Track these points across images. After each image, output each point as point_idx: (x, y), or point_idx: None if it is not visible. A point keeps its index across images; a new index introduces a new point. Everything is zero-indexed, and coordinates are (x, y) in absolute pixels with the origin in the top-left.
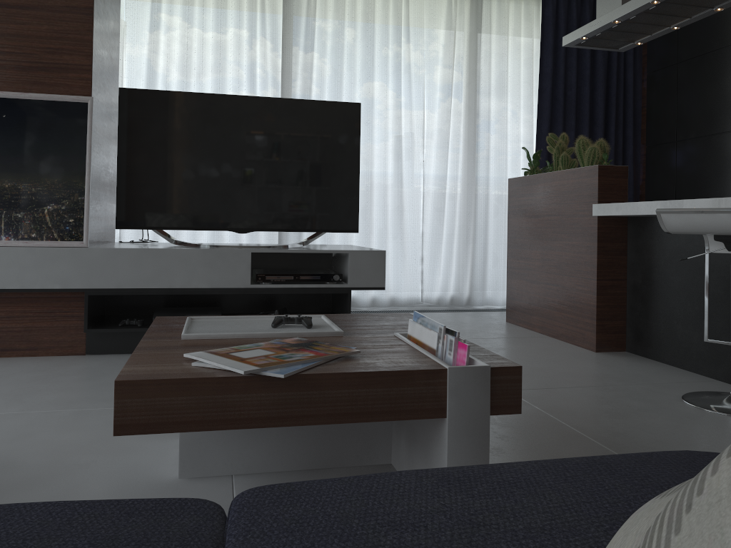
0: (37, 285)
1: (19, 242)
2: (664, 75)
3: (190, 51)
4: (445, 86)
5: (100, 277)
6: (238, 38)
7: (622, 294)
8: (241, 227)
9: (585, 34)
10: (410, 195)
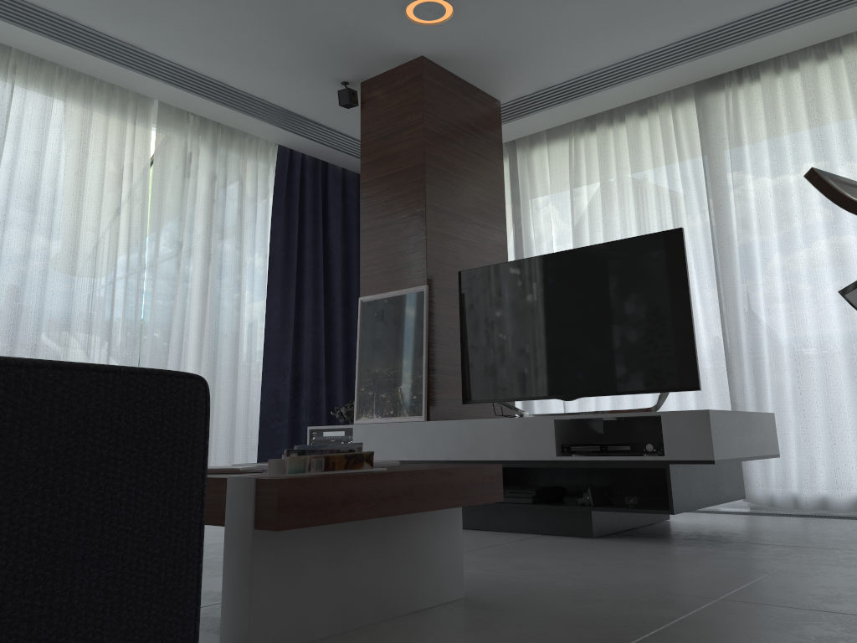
0: (393, 457)
1: (382, 418)
2: None
3: (610, 214)
4: None
5: (433, 449)
6: (655, 187)
7: None
8: (567, 393)
9: None
10: None
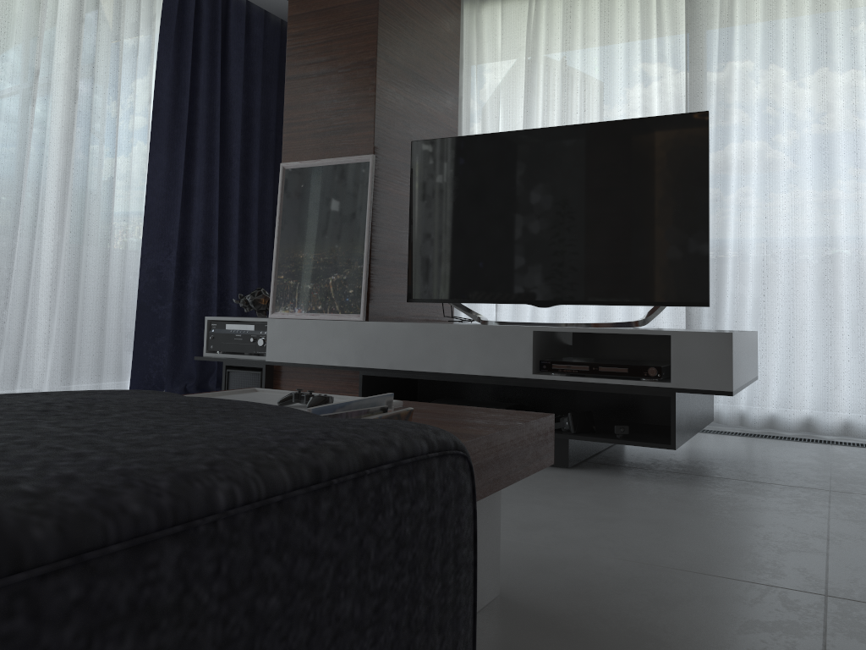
0: (320, 361)
1: (307, 314)
2: None
3: (570, 91)
4: None
5: (373, 356)
6: (627, 64)
7: None
8: (542, 299)
9: None
10: None
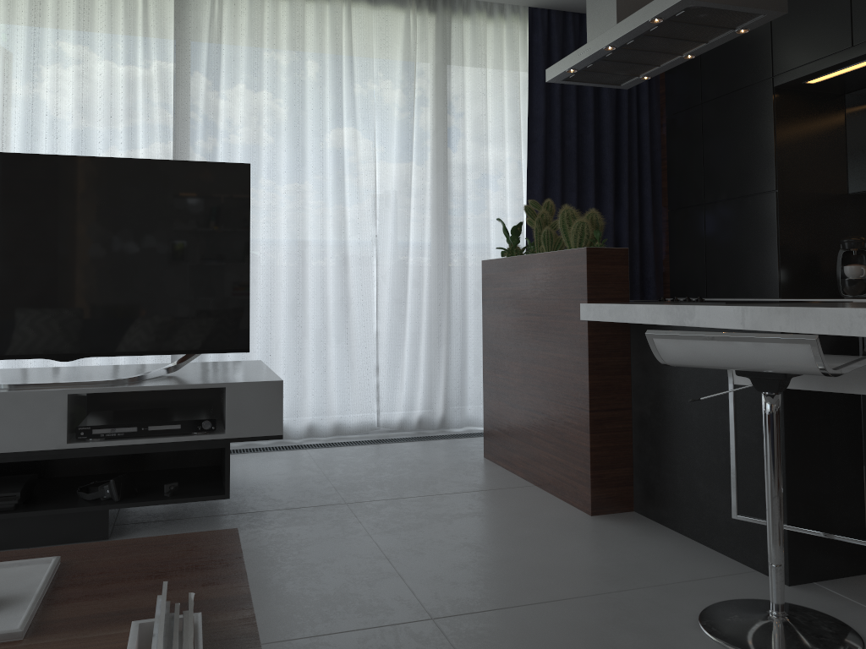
0: None
1: None
2: (686, 119)
3: (39, 89)
4: (404, 135)
5: None
6: (110, 73)
7: (627, 429)
8: (64, 352)
9: (572, 65)
10: (359, 282)
